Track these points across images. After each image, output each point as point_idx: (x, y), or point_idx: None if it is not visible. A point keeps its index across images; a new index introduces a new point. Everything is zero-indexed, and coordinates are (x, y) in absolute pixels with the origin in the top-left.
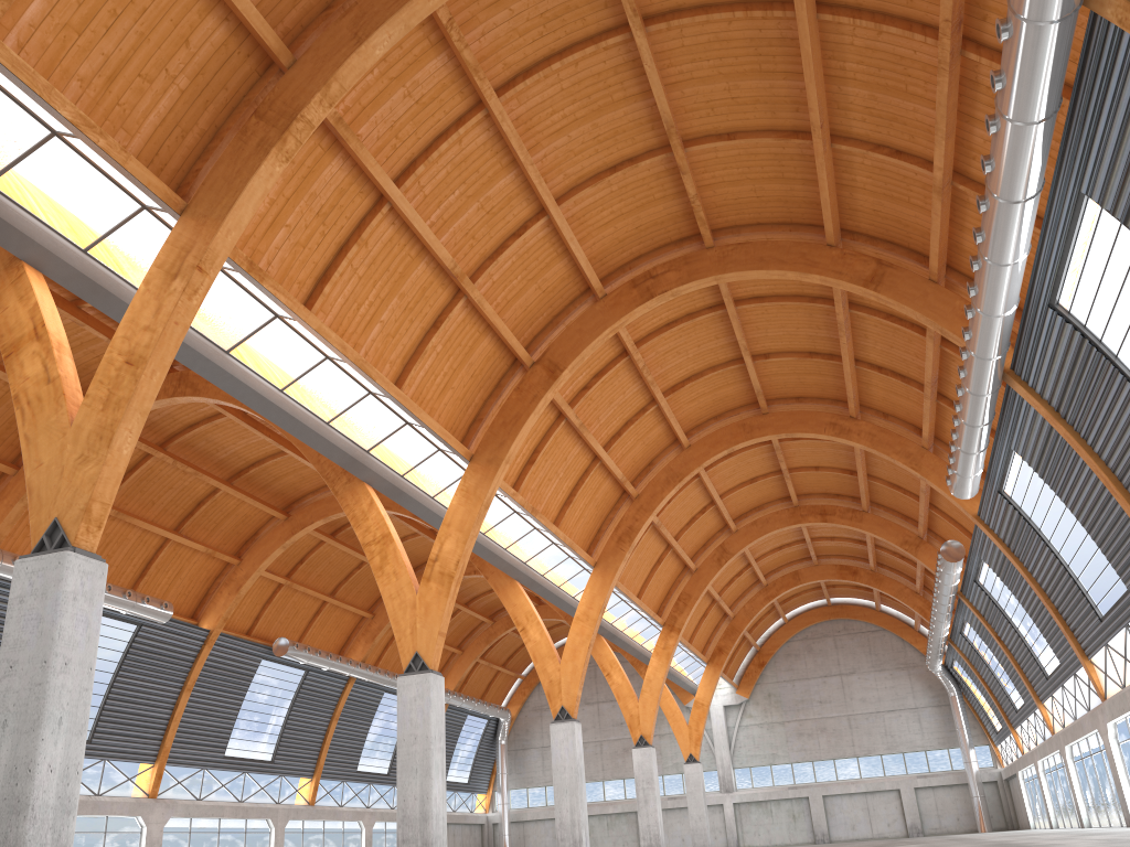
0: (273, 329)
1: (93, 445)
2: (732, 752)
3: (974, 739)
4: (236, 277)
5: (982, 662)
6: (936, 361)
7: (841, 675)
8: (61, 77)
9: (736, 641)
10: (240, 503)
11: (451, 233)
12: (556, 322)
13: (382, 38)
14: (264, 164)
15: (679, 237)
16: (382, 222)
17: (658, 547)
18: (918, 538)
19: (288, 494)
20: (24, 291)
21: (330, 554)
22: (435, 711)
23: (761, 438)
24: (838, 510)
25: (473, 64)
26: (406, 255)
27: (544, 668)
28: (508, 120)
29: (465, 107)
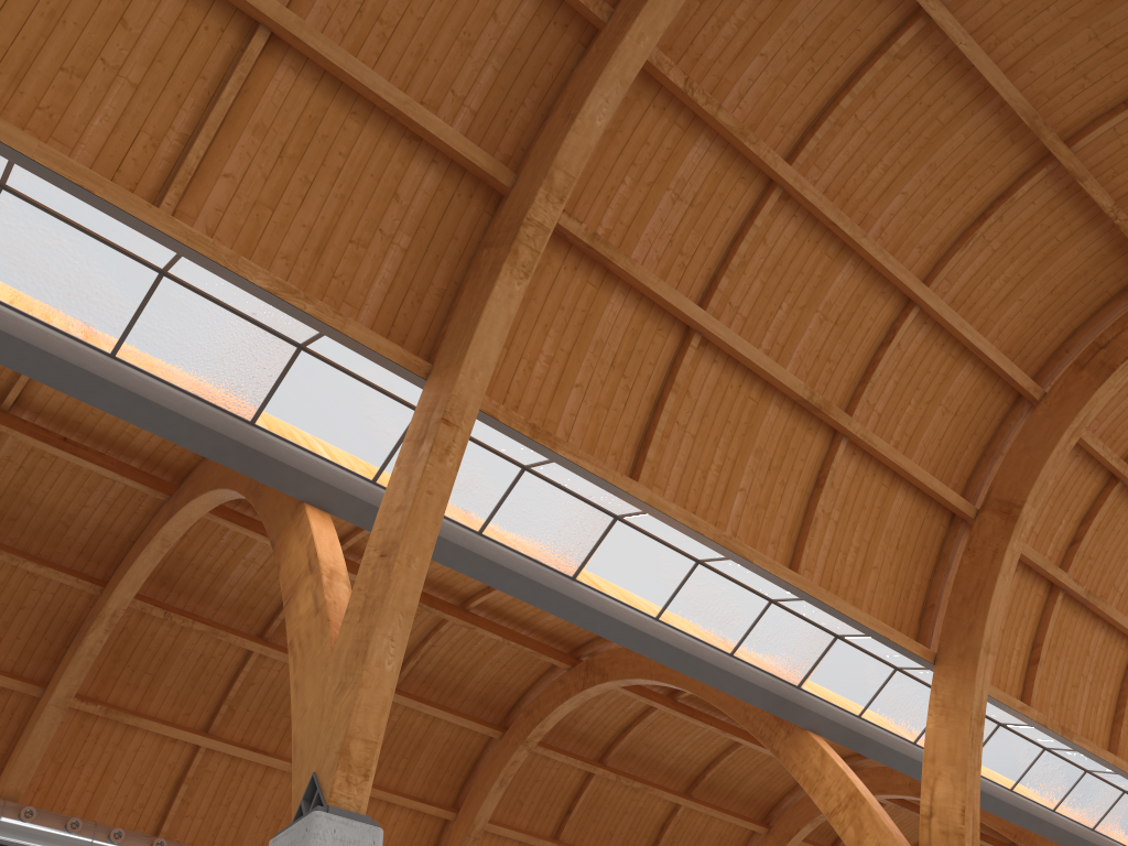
0: (617, 536)
1: (349, 666)
2: None
3: None
4: (549, 475)
5: None
6: None
7: None
8: (262, 258)
9: None
10: (708, 820)
11: (796, 359)
12: (990, 452)
13: (597, 104)
14: (497, 285)
15: (1120, 286)
16: (699, 361)
17: None
18: None
19: (761, 799)
20: (303, 530)
21: None
22: None
23: None
24: None
25: (737, 127)
26: (746, 398)
27: None
28: (809, 186)
29: (753, 195)
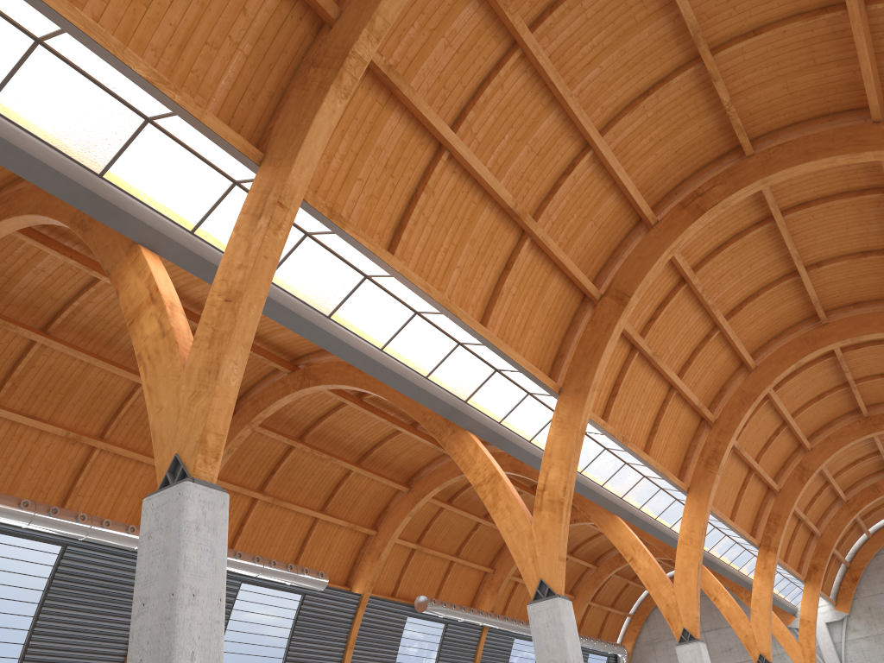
0: (364, 290)
1: (203, 380)
2: None
3: None
4: (324, 241)
5: None
6: None
7: None
8: (136, 48)
9: (829, 557)
10: (369, 481)
11: (508, 177)
12: (615, 256)
13: None
14: (325, 101)
15: (717, 155)
16: (444, 171)
17: (740, 472)
18: None
19: (407, 469)
20: (141, 267)
21: (450, 519)
22: (569, 635)
23: (827, 347)
24: None
25: None
26: (470, 202)
27: (659, 594)
28: (542, 53)
29: (501, 51)
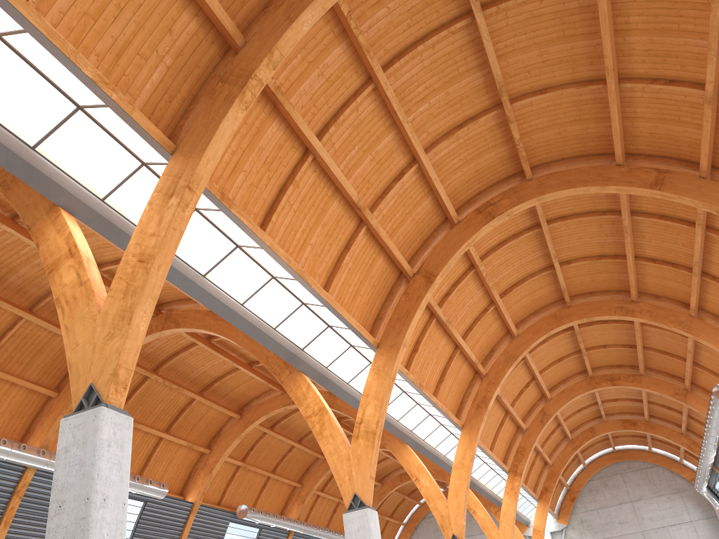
0: (235, 256)
1: (117, 324)
2: None
3: None
4: (209, 216)
5: None
6: (702, 244)
7: (631, 502)
8: (83, 52)
9: (556, 481)
10: (208, 409)
11: (354, 178)
12: (426, 244)
13: (307, 17)
14: (230, 111)
15: (506, 176)
16: (307, 169)
17: (500, 414)
18: (685, 390)
19: (240, 400)
20: (61, 226)
21: (270, 442)
22: (374, 538)
23: (569, 323)
24: (622, 376)
25: (366, 46)
26: (325, 195)
27: (436, 507)
28: (390, 89)
29: (359, 83)
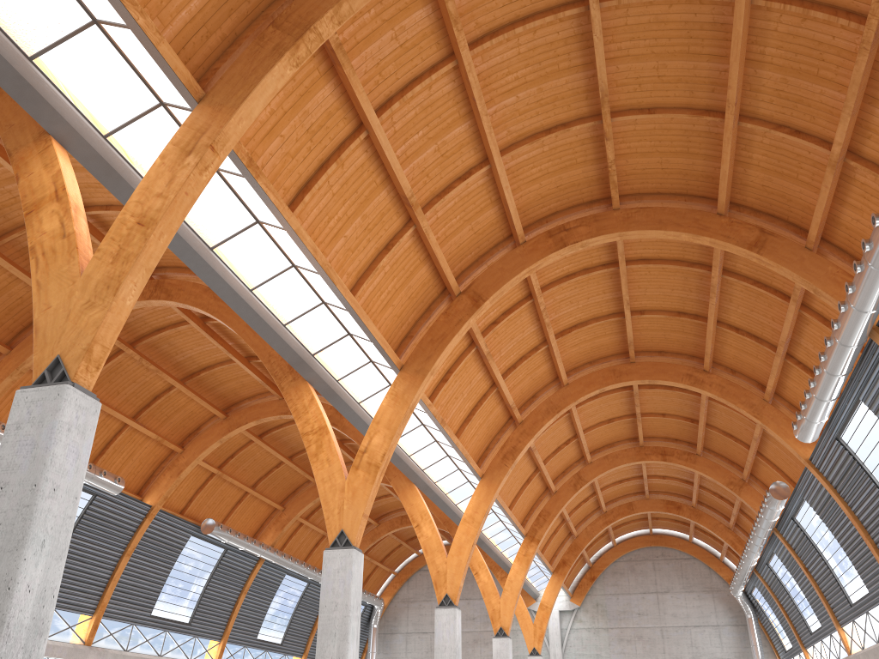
0: (252, 233)
1: (100, 292)
2: (563, 650)
3: (765, 655)
4: (230, 180)
5: (783, 589)
6: (793, 323)
7: (657, 593)
8: None
9: (578, 556)
10: (188, 401)
11: (411, 168)
12: (481, 261)
13: None
14: (277, 65)
15: (590, 199)
16: (357, 148)
17: (528, 469)
18: (742, 480)
19: (229, 398)
20: (50, 160)
21: (256, 452)
22: (355, 583)
23: (628, 382)
24: (676, 452)
25: (454, 15)
26: (373, 181)
27: (433, 560)
28: (473, 72)
29: (438, 57)
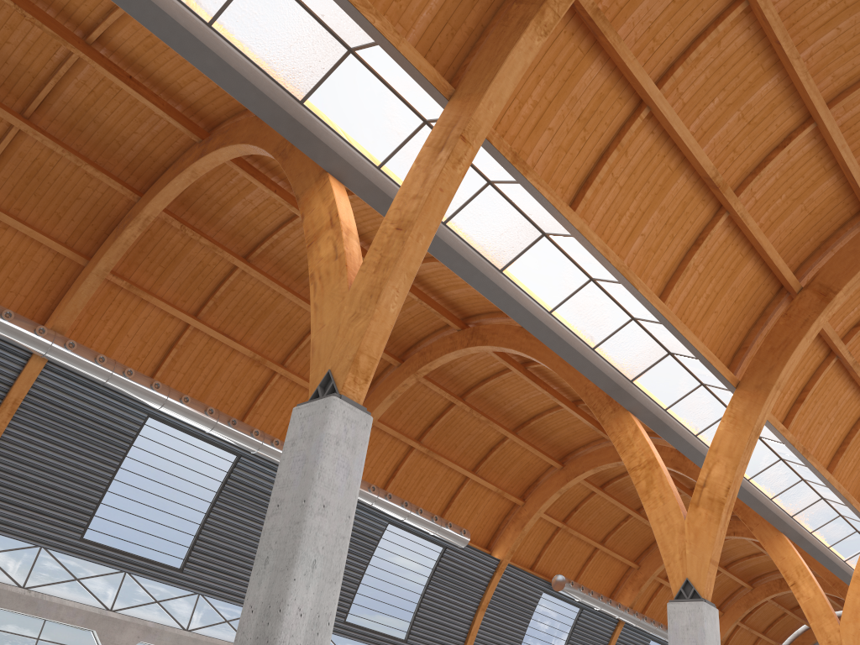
0: (540, 248)
1: (364, 303)
2: None
3: None
4: (506, 192)
5: None
6: None
7: None
8: None
9: None
10: (523, 452)
11: (711, 145)
12: (824, 247)
13: None
14: (523, 37)
15: None
16: (641, 130)
17: None
18: None
19: (563, 446)
20: (326, 194)
21: (599, 505)
22: (710, 644)
23: None
24: None
25: None
26: (665, 167)
27: (821, 627)
28: (771, 7)
29: (723, 4)
